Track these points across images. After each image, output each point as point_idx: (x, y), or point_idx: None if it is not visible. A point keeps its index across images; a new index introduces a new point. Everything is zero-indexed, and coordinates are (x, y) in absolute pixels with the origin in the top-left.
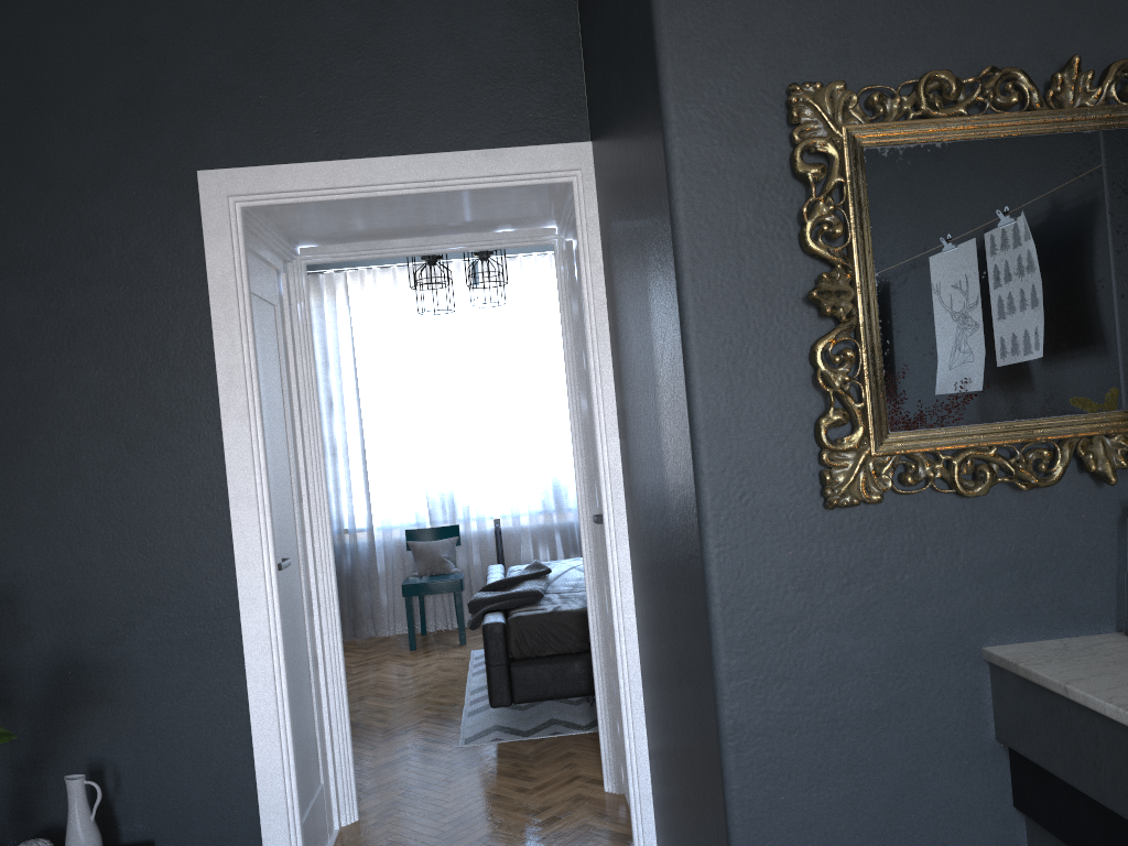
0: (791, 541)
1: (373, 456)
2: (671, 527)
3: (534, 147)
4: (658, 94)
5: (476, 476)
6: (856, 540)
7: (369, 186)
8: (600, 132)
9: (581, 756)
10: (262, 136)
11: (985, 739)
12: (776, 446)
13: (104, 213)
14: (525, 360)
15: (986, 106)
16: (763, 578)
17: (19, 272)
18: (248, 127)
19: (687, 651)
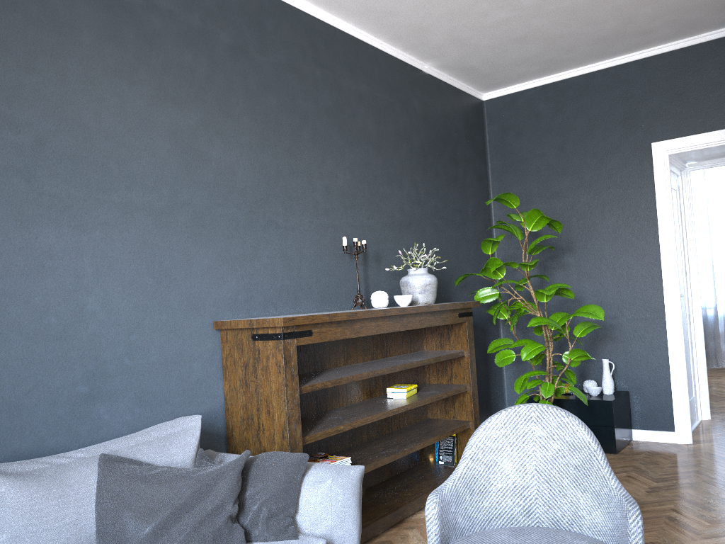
0: None
1: (718, 267)
2: None
3: None
4: None
5: None
6: None
7: (724, 140)
8: None
9: None
10: (677, 126)
11: None
12: None
13: (614, 162)
14: None
15: None
16: None
17: (584, 186)
18: (671, 123)
19: None
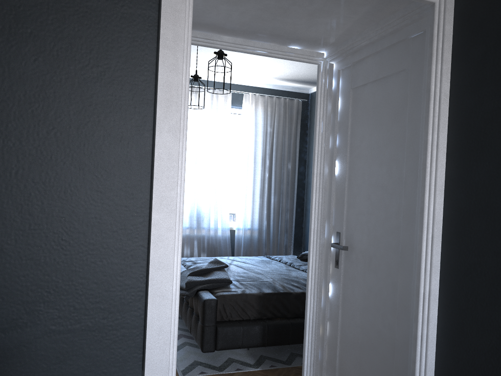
0: None
1: None
2: None
3: None
4: None
5: None
6: None
7: None
8: None
9: None
10: None
11: None
12: None
13: None
14: (191, 144)
15: None
16: None
17: None
18: None
19: None
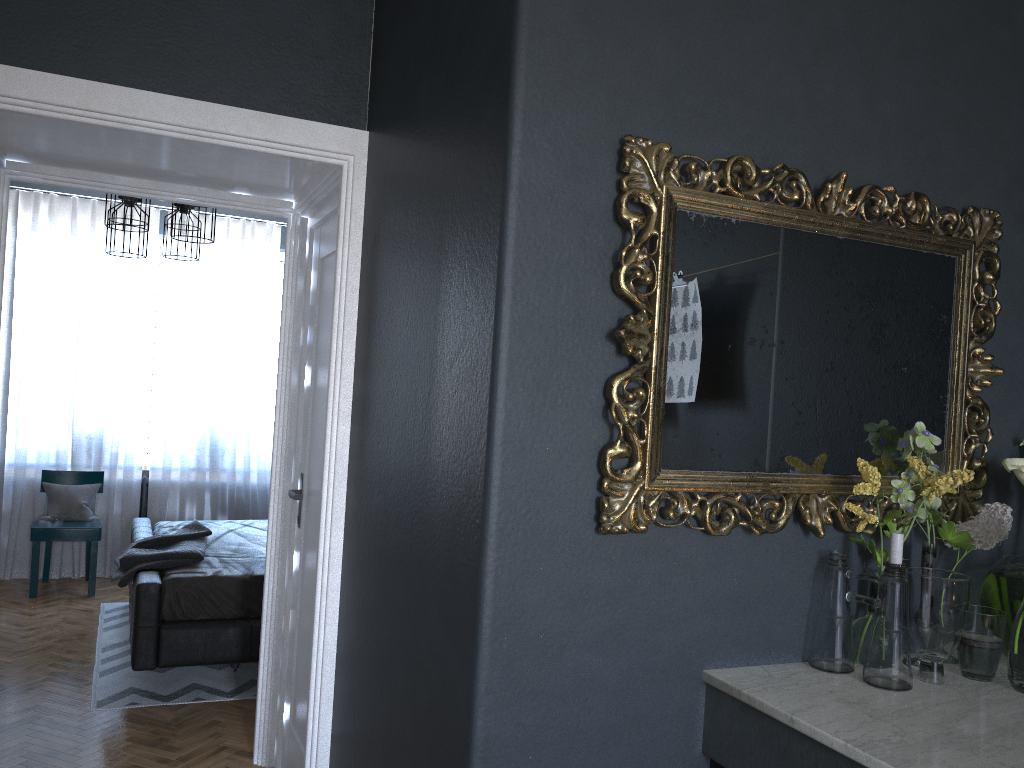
0: (563, 560)
1: (18, 388)
2: (429, 528)
3: (312, 122)
4: (506, 111)
5: (131, 424)
6: (617, 564)
7: (128, 118)
8: (388, 126)
9: (226, 725)
10: (8, 31)
11: (693, 753)
12: (563, 469)
13: None
14: (202, 318)
15: (774, 197)
16: (534, 594)
17: None
18: None
19: (431, 653)
